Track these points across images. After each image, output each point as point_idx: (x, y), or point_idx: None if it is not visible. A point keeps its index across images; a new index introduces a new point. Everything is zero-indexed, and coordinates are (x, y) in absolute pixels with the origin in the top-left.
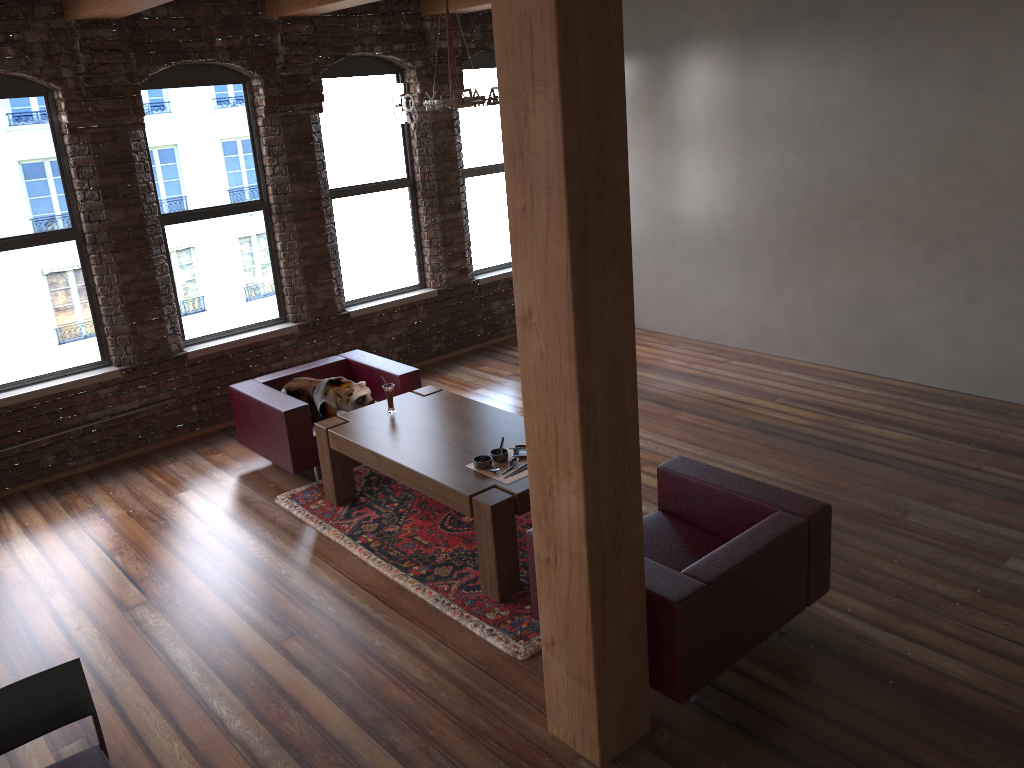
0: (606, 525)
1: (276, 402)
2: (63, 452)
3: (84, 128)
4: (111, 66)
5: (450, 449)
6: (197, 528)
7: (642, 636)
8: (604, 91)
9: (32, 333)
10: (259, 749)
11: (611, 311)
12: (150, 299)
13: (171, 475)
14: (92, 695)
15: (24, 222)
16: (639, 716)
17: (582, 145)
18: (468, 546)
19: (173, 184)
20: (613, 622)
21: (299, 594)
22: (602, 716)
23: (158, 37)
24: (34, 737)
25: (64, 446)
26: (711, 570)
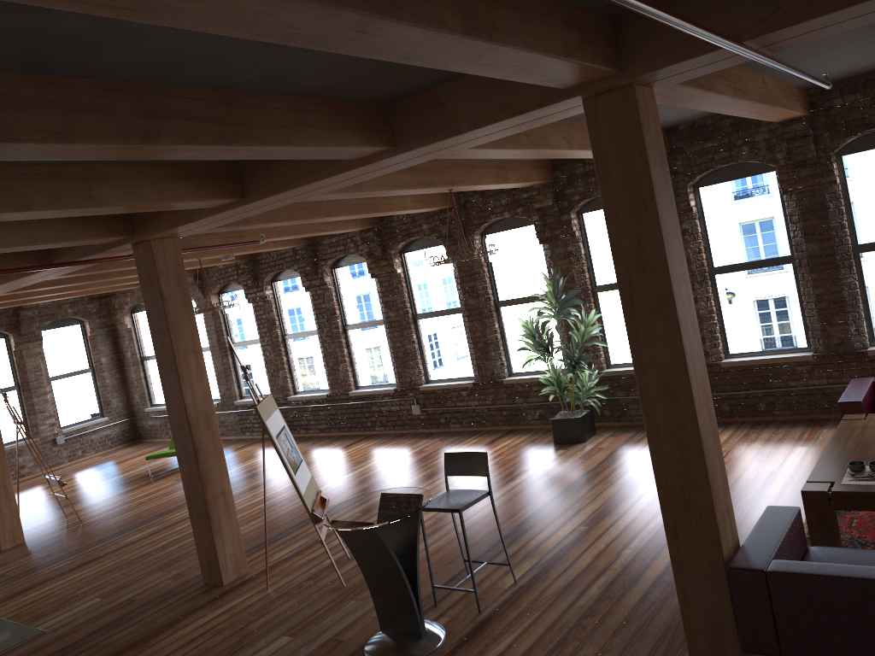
0: (672, 484)
1: (847, 395)
2: (770, 403)
3: (792, 189)
4: (803, 147)
5: (869, 453)
6: (770, 467)
7: (722, 584)
8: (637, 210)
9: (761, 323)
10: (616, 563)
11: (660, 343)
12: (837, 307)
13: (814, 435)
14: (615, 515)
15: (760, 252)
16: (727, 646)
17: (623, 243)
18: (871, 538)
19: (869, 221)
20: (688, 557)
21: (745, 518)
22: (685, 620)
23: (846, 117)
24: (470, 475)
25: (771, 399)
26: (785, 567)
